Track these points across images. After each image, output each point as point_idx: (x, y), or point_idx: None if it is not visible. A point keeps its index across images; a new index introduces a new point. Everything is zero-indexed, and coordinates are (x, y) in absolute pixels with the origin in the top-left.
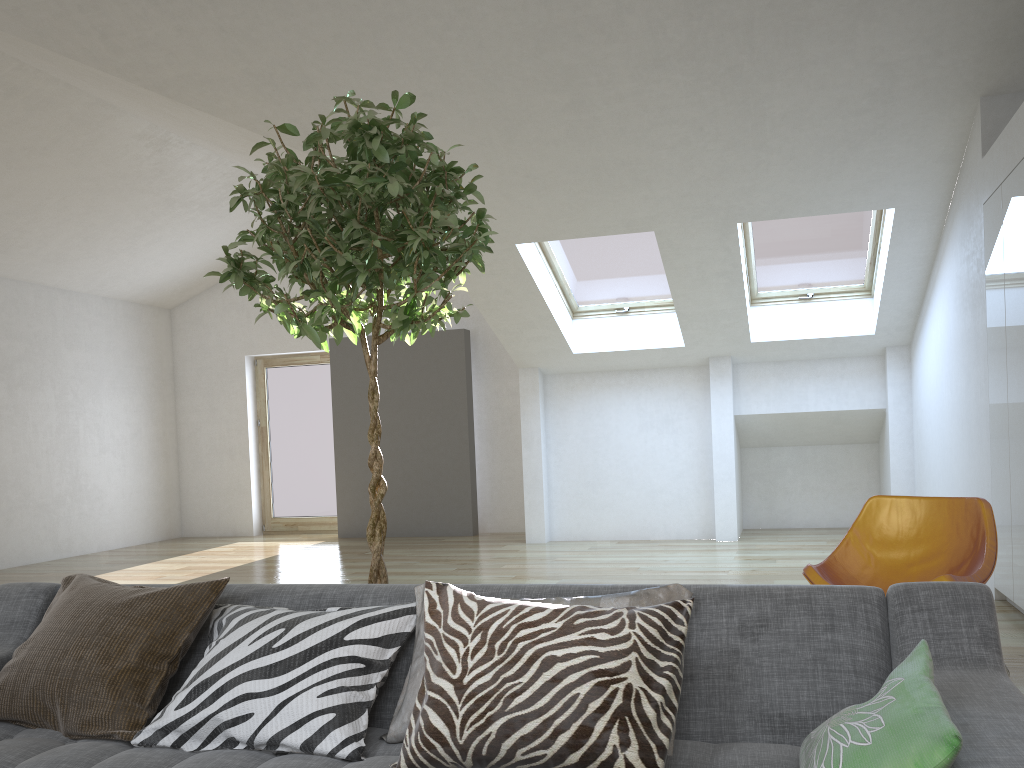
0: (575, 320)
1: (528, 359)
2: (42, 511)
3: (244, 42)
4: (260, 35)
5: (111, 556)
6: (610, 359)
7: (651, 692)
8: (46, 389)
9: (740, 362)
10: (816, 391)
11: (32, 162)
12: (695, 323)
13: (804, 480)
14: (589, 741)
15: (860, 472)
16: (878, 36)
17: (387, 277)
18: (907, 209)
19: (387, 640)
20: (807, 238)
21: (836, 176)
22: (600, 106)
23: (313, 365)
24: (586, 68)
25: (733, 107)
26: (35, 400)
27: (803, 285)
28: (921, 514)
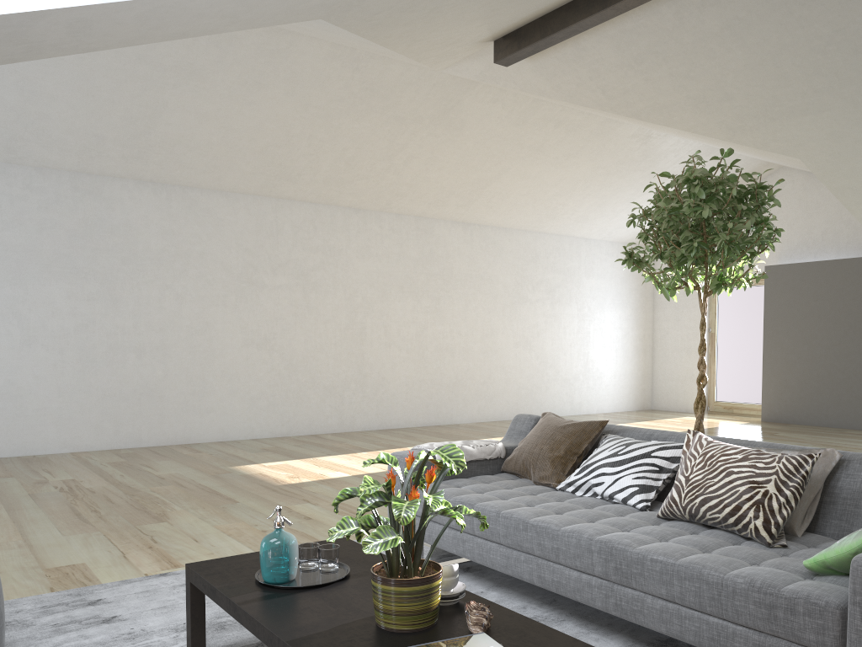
0: None
1: None
2: (565, 383)
3: (685, 80)
4: (695, 74)
5: (603, 417)
6: None
7: (779, 496)
8: (572, 304)
9: None
10: None
11: (568, 163)
12: None
13: None
14: (738, 513)
15: None
16: None
17: (709, 259)
18: None
19: (673, 459)
20: None
21: None
22: None
23: (753, 286)
24: None
25: None
26: (565, 312)
27: None
28: None
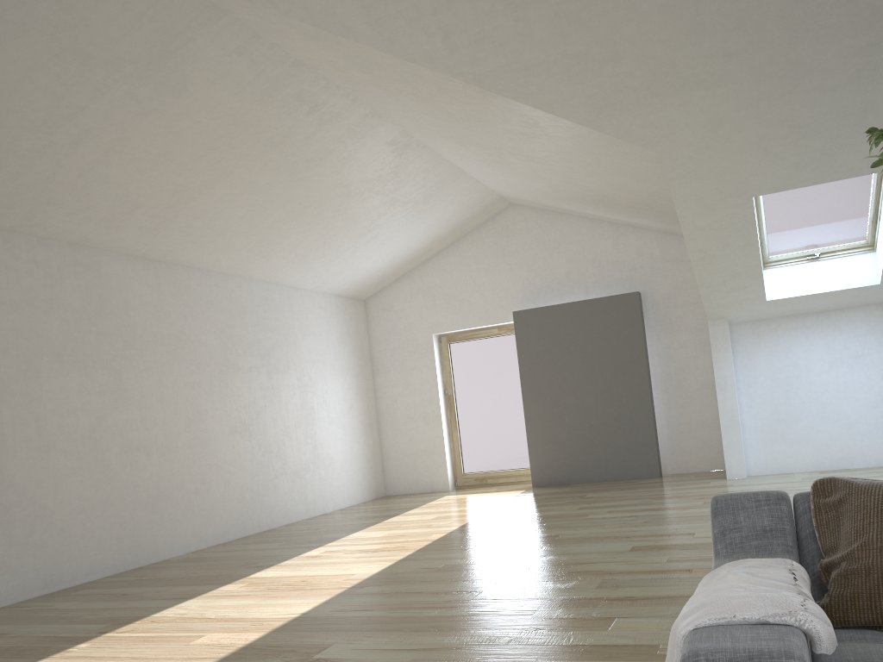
0: (765, 270)
1: (720, 310)
2: (295, 477)
3: (572, 24)
4: (589, 15)
5: (351, 513)
6: (800, 303)
7: None
8: (291, 372)
9: None
10: None
11: (308, 173)
12: None
13: None
14: None
15: None
16: None
17: None
18: None
19: None
20: None
21: None
22: None
23: (491, 337)
24: None
25: None
26: (285, 382)
27: None
28: None
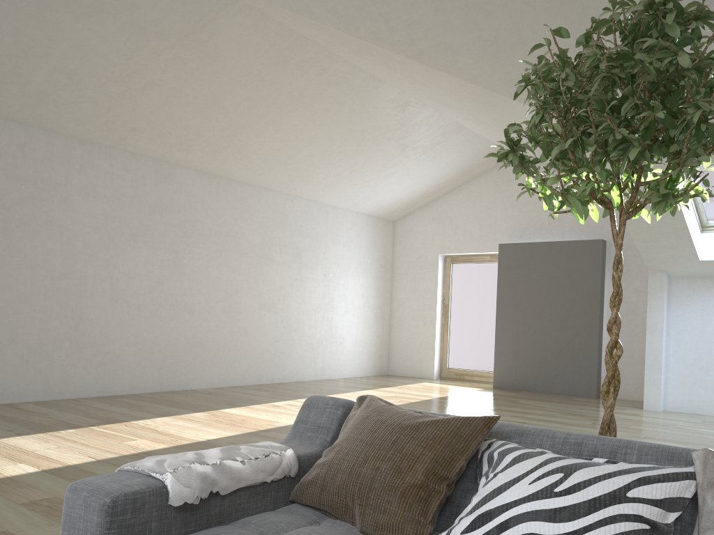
0: (703, 233)
1: (658, 263)
2: (309, 348)
3: (480, 14)
4: (493, 7)
5: (346, 382)
6: None
7: None
8: (318, 270)
9: None
10: None
11: (326, 120)
12: None
13: None
14: None
15: None
16: None
17: (649, 155)
18: None
19: (668, 503)
20: None
21: None
22: None
23: (484, 263)
24: None
25: None
26: (311, 276)
27: None
28: None
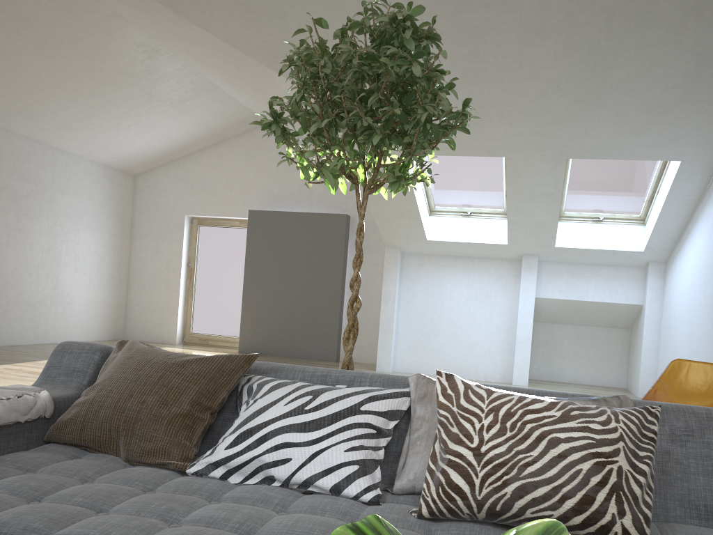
0: (431, 216)
1: (394, 240)
2: (29, 308)
3: None
4: None
5: None
6: (452, 247)
7: (635, 474)
8: (42, 220)
9: (544, 260)
10: (595, 287)
11: (59, 52)
12: (519, 228)
13: (575, 349)
14: (592, 508)
15: (616, 348)
16: (701, 32)
17: (388, 142)
18: (689, 163)
19: (390, 414)
20: (608, 177)
21: (645, 132)
22: (489, 59)
23: (233, 228)
24: (486, 29)
25: (585, 72)
26: (34, 227)
27: (597, 211)
28: (711, 376)
